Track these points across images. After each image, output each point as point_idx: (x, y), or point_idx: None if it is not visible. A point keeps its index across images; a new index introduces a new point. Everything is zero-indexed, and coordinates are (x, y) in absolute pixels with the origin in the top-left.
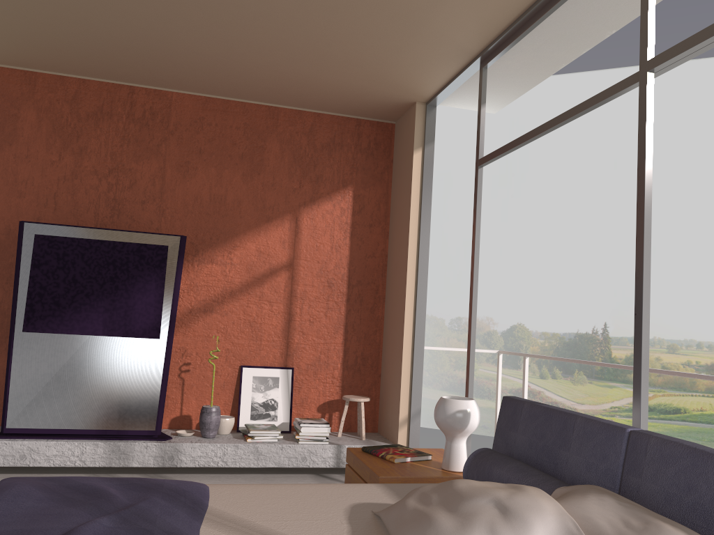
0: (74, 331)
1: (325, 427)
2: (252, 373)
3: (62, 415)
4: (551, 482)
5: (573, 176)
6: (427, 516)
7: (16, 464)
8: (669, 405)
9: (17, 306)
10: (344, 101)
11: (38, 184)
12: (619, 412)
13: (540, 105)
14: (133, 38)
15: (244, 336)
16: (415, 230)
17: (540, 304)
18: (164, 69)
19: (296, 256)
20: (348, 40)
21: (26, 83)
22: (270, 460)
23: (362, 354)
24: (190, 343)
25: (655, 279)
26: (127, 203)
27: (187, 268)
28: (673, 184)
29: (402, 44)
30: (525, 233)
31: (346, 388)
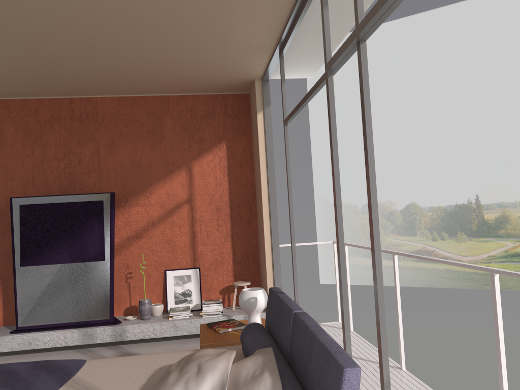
0: (51, 262)
1: (219, 305)
2: (172, 274)
3: (51, 315)
4: (262, 345)
5: (441, 88)
6: (168, 375)
7: (26, 348)
8: None
9: (14, 251)
10: (208, 85)
11: (21, 170)
12: (494, 259)
13: (409, 38)
14: (55, 73)
15: (164, 250)
16: (264, 167)
17: (426, 186)
18: (85, 86)
19: (193, 193)
20: (187, 54)
21: (4, 107)
22: (184, 330)
23: (245, 253)
24: (130, 259)
25: (511, 157)
26: (78, 174)
27: (122, 211)
28: (519, 83)
29: (222, 50)
30: (409, 135)
31: (237, 276)
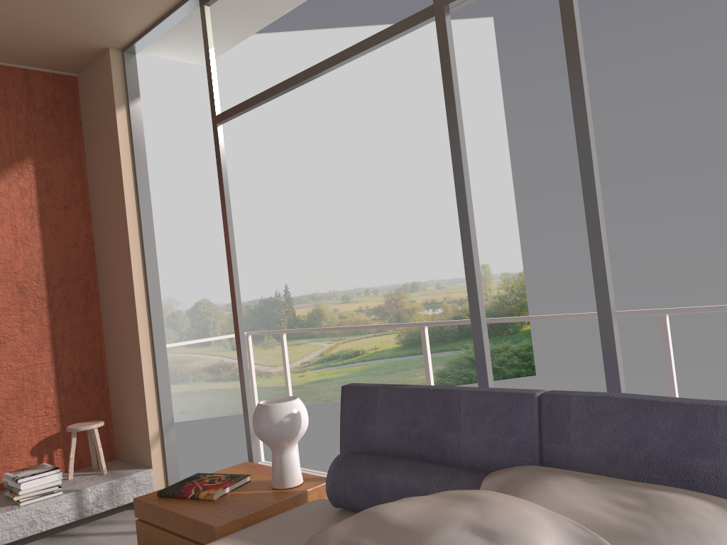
0: None
1: (55, 473)
2: None
3: None
4: (463, 474)
5: (236, 143)
6: None
7: None
8: (350, 349)
9: None
10: (6, 43)
11: None
12: (309, 366)
13: (192, 69)
14: None
15: None
16: (133, 208)
17: (222, 275)
18: None
19: None
20: None
21: None
22: None
23: (81, 370)
24: None
25: (323, 237)
26: None
27: None
28: (328, 147)
29: None
30: (196, 204)
31: (67, 416)
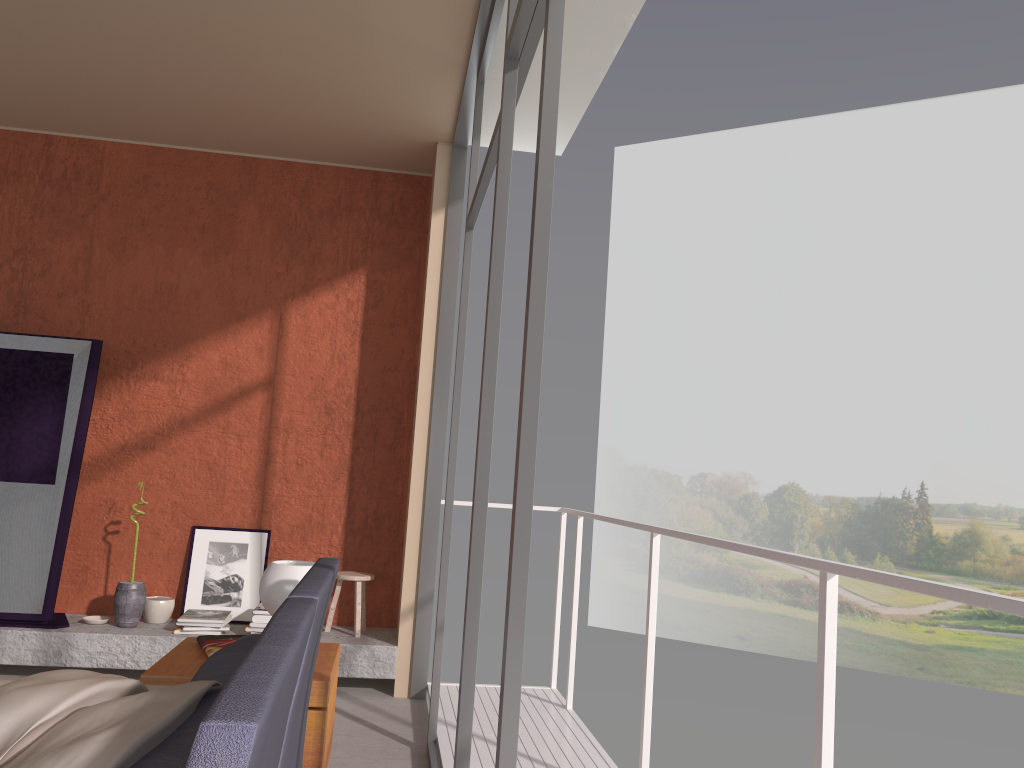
0: None
1: None
2: (208, 536)
3: None
4: (216, 679)
5: (871, 261)
6: None
7: None
8: None
9: None
10: (340, 145)
11: None
12: (945, 619)
13: (821, 157)
14: (1, 65)
15: (199, 483)
16: (432, 329)
17: (823, 453)
18: (73, 108)
19: (279, 370)
20: (276, 52)
21: None
22: None
23: (375, 513)
24: (120, 492)
25: (999, 416)
26: (38, 296)
27: (119, 387)
28: None
29: (352, 53)
30: (800, 347)
31: (351, 561)
